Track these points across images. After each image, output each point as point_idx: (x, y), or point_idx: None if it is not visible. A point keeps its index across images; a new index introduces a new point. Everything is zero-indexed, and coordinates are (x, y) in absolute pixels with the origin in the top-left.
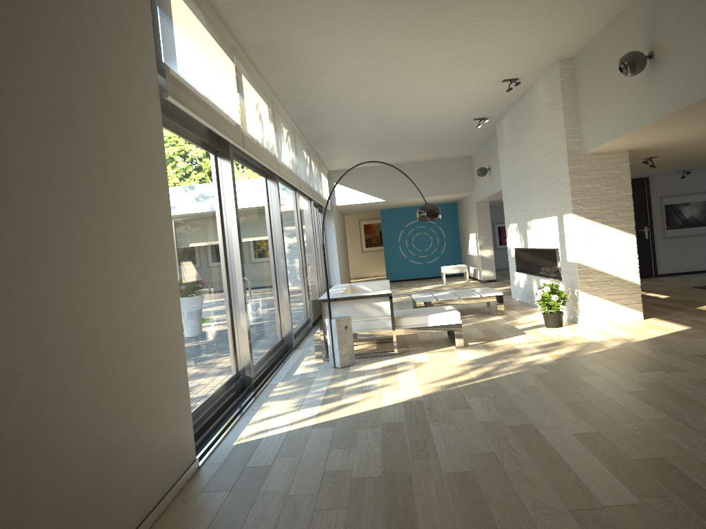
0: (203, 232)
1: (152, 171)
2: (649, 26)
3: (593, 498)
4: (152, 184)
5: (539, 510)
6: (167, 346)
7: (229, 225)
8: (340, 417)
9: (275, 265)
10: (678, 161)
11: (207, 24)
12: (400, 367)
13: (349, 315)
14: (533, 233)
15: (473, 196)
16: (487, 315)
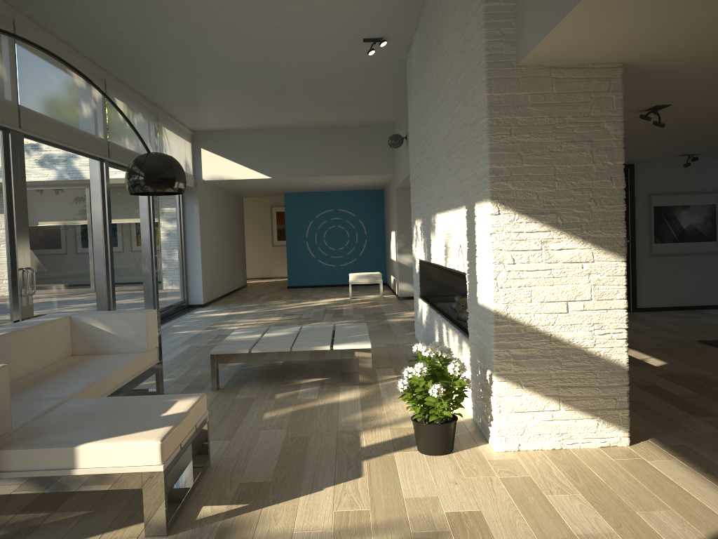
0: None
1: None
2: None
3: None
4: None
5: None
6: None
7: None
8: None
9: None
10: (694, 128)
11: None
12: None
13: None
14: (437, 237)
15: (395, 180)
16: (341, 384)
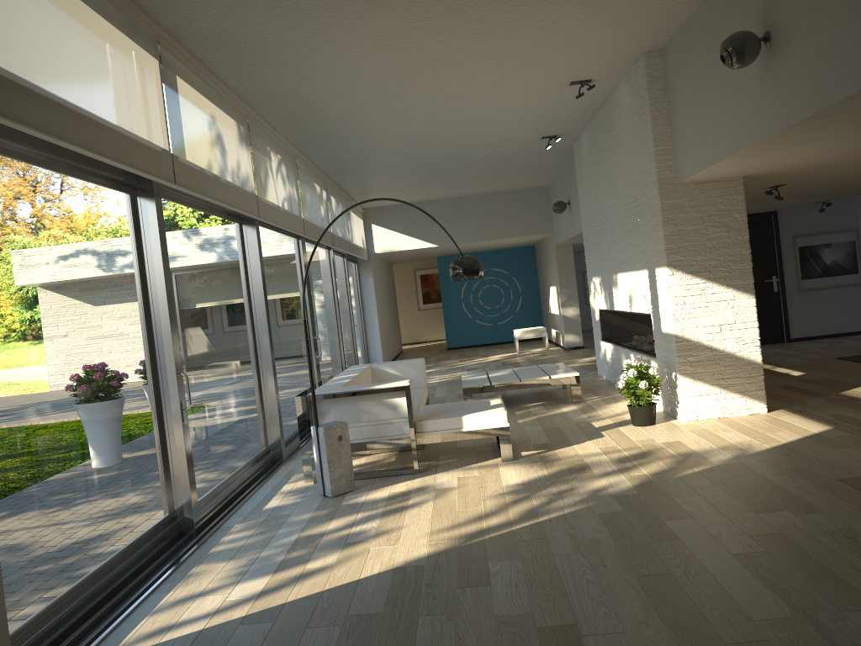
0: (98, 312)
1: None
2: None
3: None
4: None
5: None
6: None
7: (155, 297)
8: (292, 599)
9: (256, 345)
10: (813, 190)
11: None
12: (414, 497)
13: (350, 418)
14: (620, 290)
15: (553, 238)
16: (558, 404)
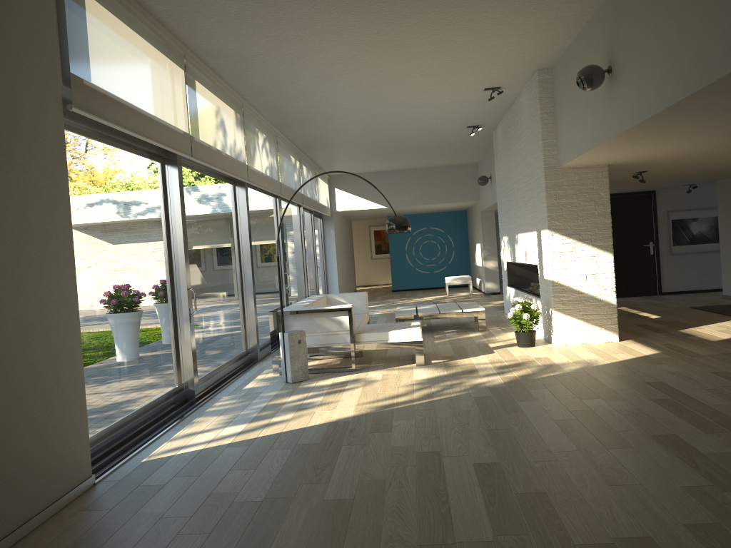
0: (138, 242)
1: (44, 184)
2: (608, 39)
3: (451, 533)
4: (44, 198)
5: (391, 543)
6: (55, 362)
7: (175, 235)
8: (261, 436)
9: (241, 275)
10: (675, 176)
11: (142, 31)
12: (350, 384)
13: (307, 329)
14: (520, 247)
15: (479, 205)
16: (468, 331)
